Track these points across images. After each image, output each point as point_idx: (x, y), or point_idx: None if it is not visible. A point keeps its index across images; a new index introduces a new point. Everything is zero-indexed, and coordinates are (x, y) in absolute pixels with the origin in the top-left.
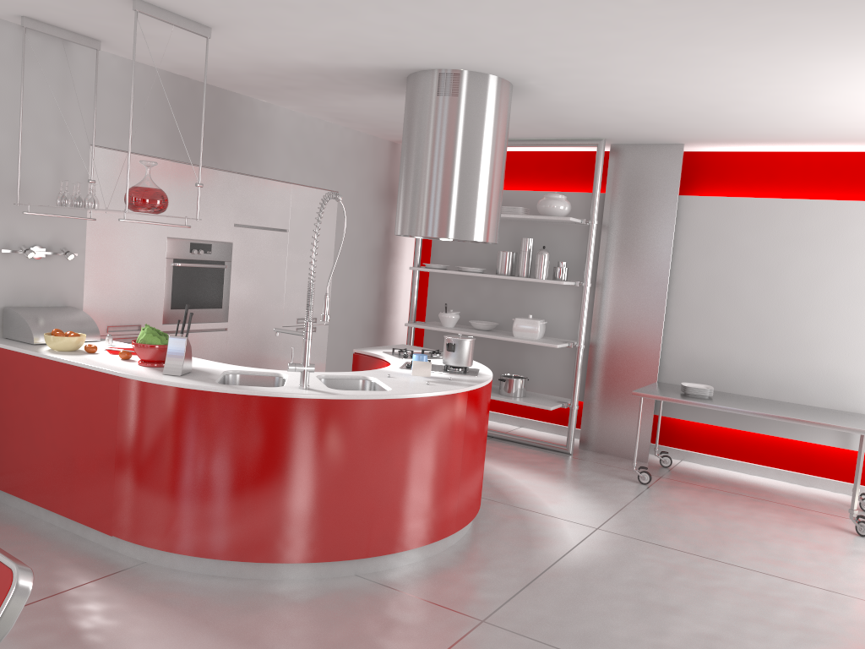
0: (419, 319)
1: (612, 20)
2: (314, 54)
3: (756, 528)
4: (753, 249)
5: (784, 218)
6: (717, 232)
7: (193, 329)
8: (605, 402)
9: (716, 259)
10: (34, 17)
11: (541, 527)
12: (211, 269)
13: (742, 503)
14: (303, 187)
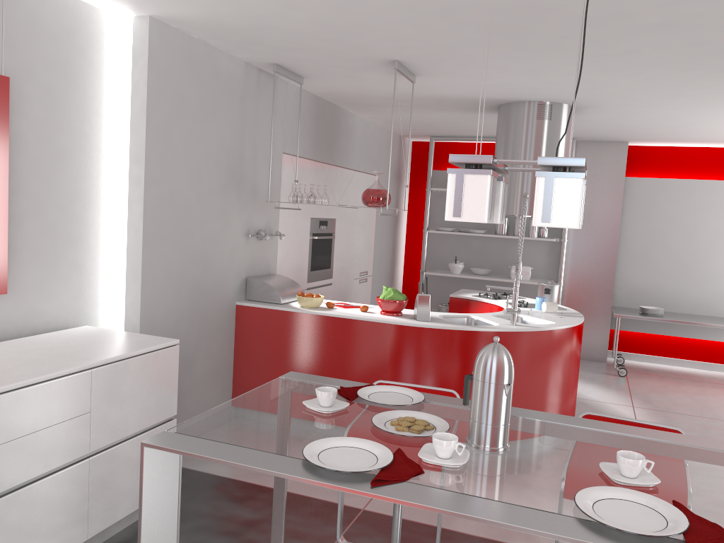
0: (412, 268)
1: (709, 85)
2: (460, 90)
3: (715, 398)
4: (677, 213)
5: (698, 192)
6: (652, 202)
7: (319, 285)
8: None
9: (651, 221)
10: (282, 64)
11: (602, 408)
12: (327, 239)
13: (689, 384)
14: (364, 174)
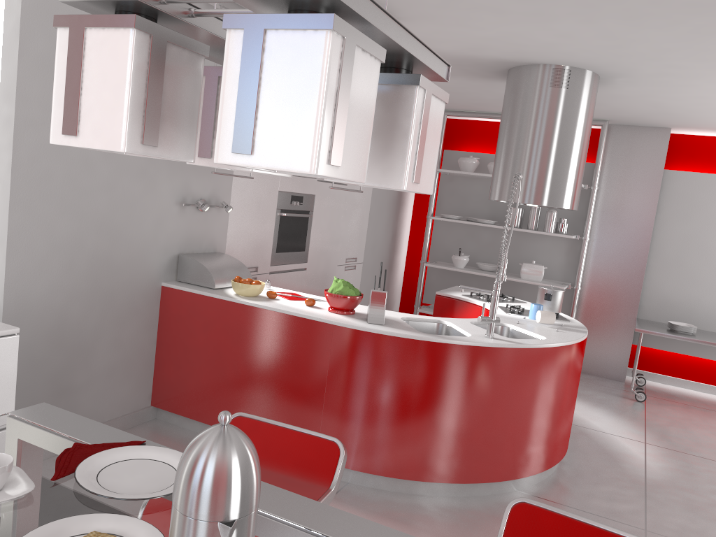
0: (416, 258)
1: None
2: (456, 45)
3: None
4: None
5: None
6: (694, 201)
7: (287, 269)
8: (590, 333)
9: (691, 222)
10: None
11: (606, 442)
12: (301, 217)
13: None
14: None
